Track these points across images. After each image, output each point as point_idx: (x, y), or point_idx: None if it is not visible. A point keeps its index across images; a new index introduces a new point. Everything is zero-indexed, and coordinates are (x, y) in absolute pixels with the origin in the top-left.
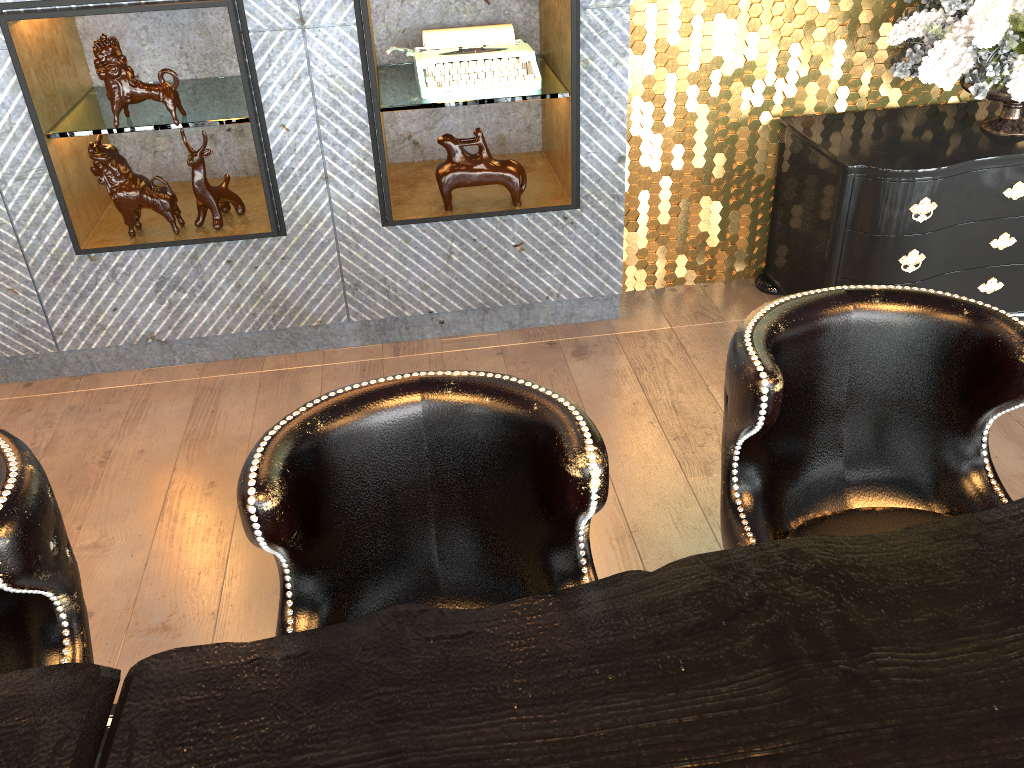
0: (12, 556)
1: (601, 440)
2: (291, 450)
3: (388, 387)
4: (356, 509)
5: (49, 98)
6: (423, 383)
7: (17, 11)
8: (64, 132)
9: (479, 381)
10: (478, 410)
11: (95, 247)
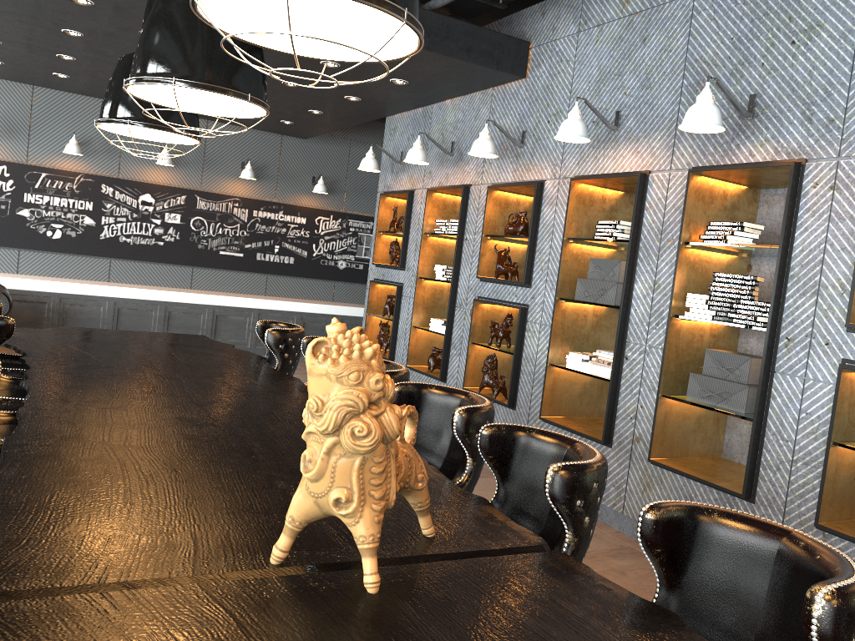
0: (556, 482)
1: (847, 594)
2: (687, 511)
3: (771, 524)
4: (712, 582)
5: (851, 424)
6: (793, 533)
7: (852, 365)
8: (844, 444)
9: (825, 548)
10: (809, 560)
11: (827, 526)
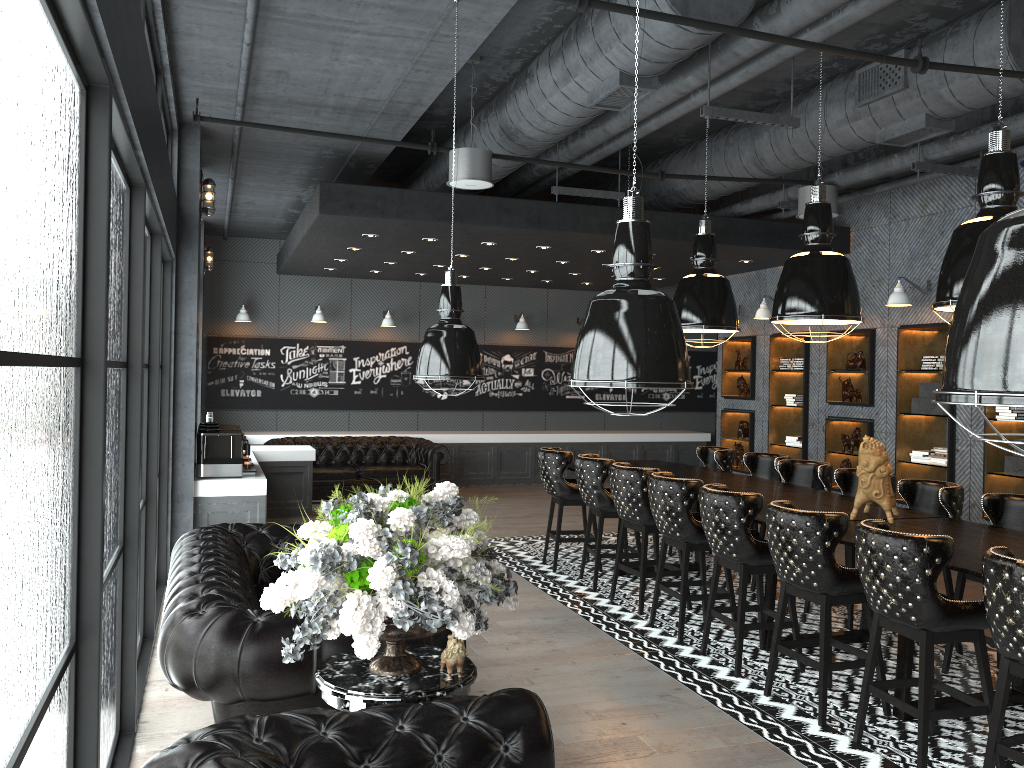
0: (943, 495)
1: None
2: (999, 495)
3: None
4: (1012, 520)
5: None
6: None
7: None
8: None
9: None
10: None
11: None
